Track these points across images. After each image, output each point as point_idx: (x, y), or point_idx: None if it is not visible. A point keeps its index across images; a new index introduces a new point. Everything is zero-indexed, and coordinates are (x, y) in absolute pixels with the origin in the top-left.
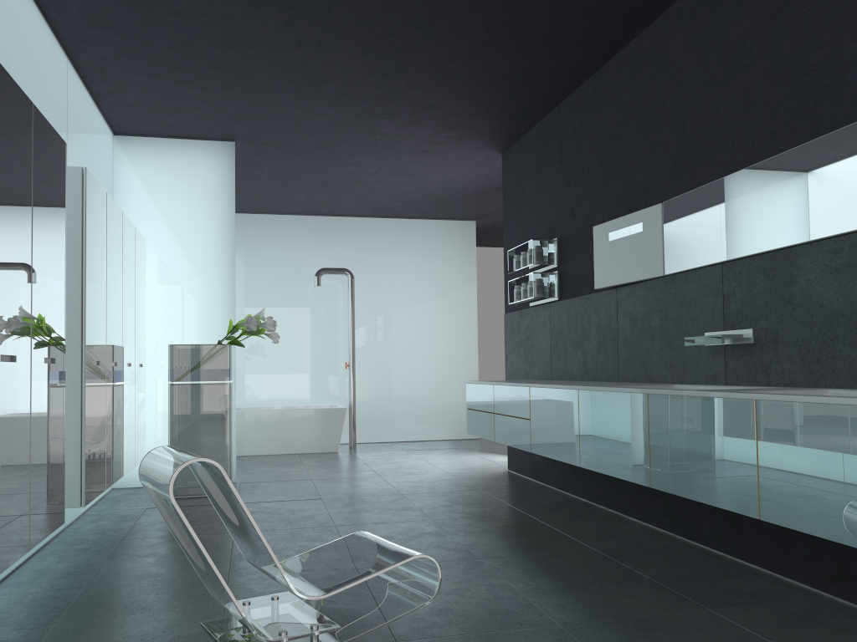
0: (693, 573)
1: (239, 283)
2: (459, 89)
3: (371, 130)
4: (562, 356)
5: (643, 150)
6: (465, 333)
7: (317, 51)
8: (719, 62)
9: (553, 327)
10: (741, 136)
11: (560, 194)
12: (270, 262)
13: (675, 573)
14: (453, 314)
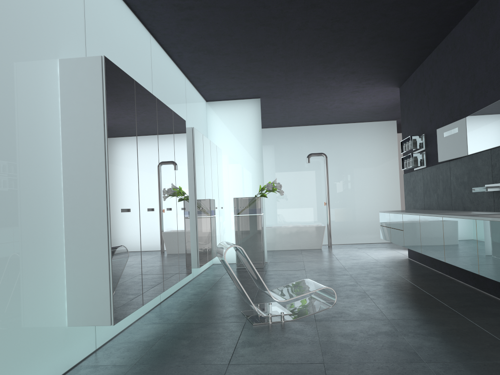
0: (471, 305)
1: (269, 164)
2: (364, 63)
3: (325, 86)
4: (428, 197)
5: (458, 89)
6: (392, 183)
7: (290, 58)
8: (486, 45)
9: (424, 181)
10: (496, 84)
11: (424, 110)
12: (284, 152)
13: (462, 304)
14: (384, 173)
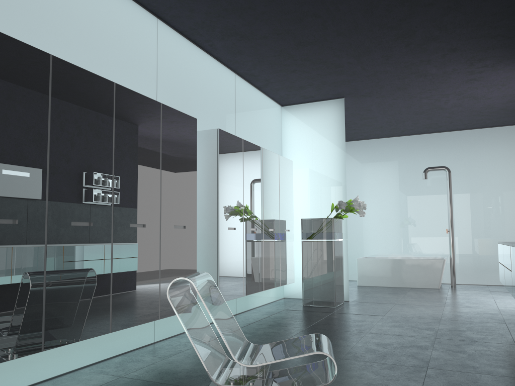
0: None
1: (379, 181)
2: (464, 33)
3: (422, 74)
4: None
5: None
6: None
7: (351, 35)
8: None
9: None
10: None
11: None
12: (398, 166)
13: None
14: None
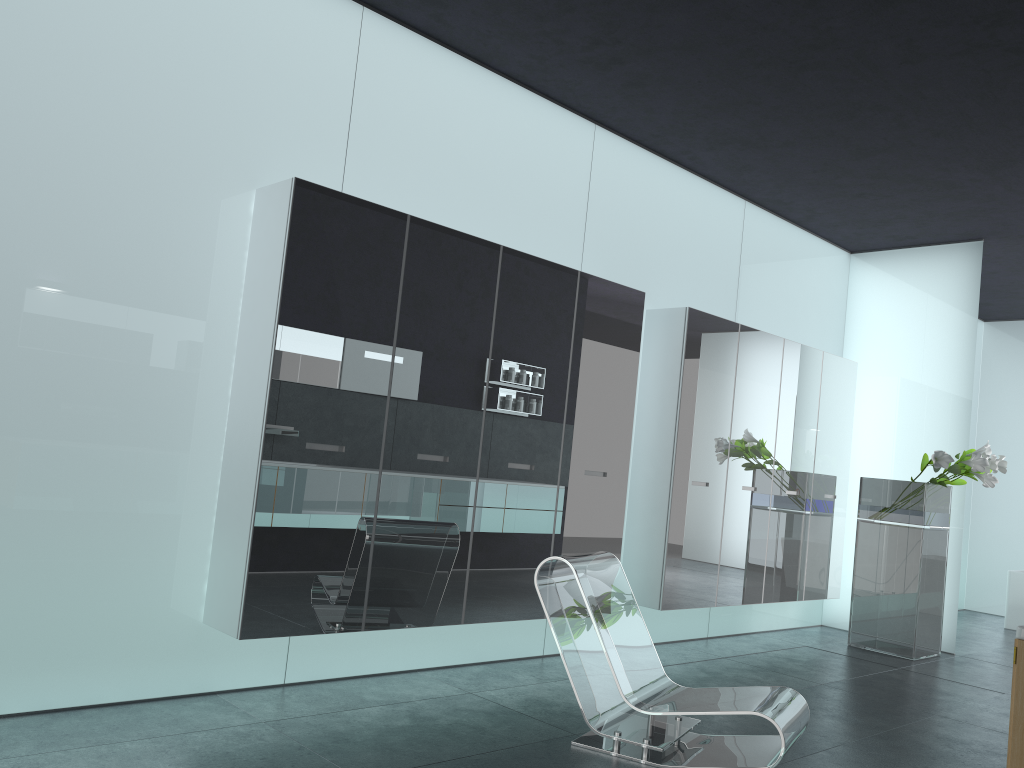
0: None
1: None
2: None
3: None
4: None
5: None
6: None
7: (962, 135)
8: None
9: None
10: None
11: None
12: None
13: None
14: None
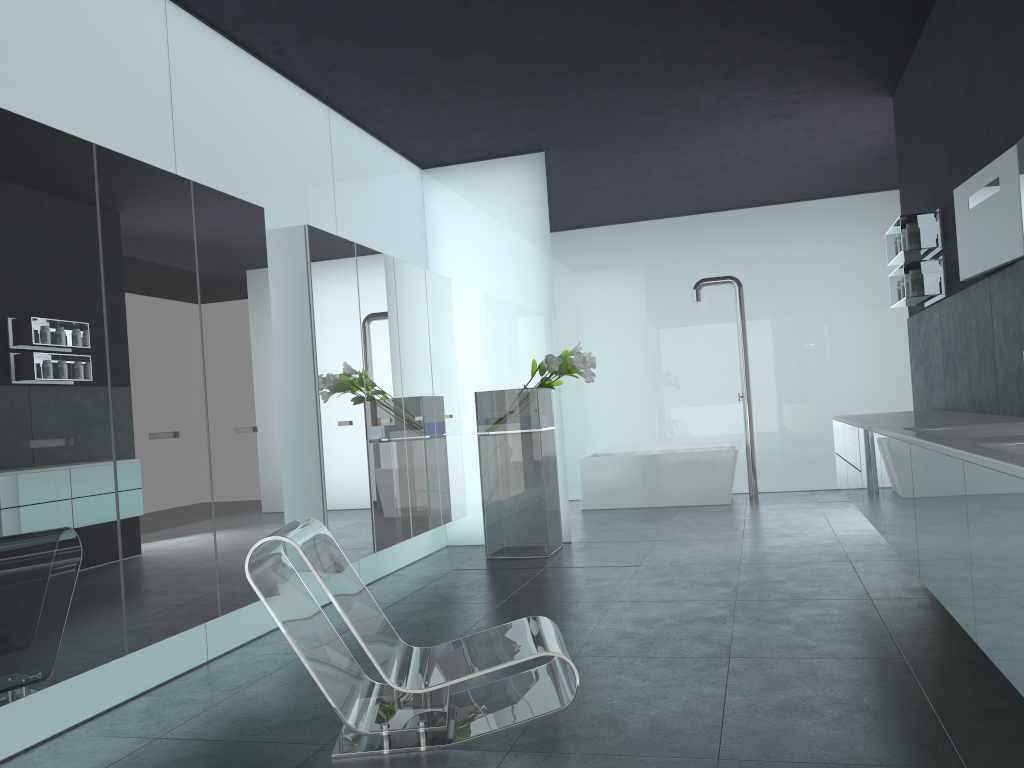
0: (1012, 709)
1: (612, 308)
2: (765, 31)
3: (690, 106)
4: (953, 377)
5: (1000, 66)
6: None
7: (559, 34)
8: None
9: (943, 336)
10: None
11: (938, 145)
12: (646, 279)
13: (983, 706)
14: (891, 319)
